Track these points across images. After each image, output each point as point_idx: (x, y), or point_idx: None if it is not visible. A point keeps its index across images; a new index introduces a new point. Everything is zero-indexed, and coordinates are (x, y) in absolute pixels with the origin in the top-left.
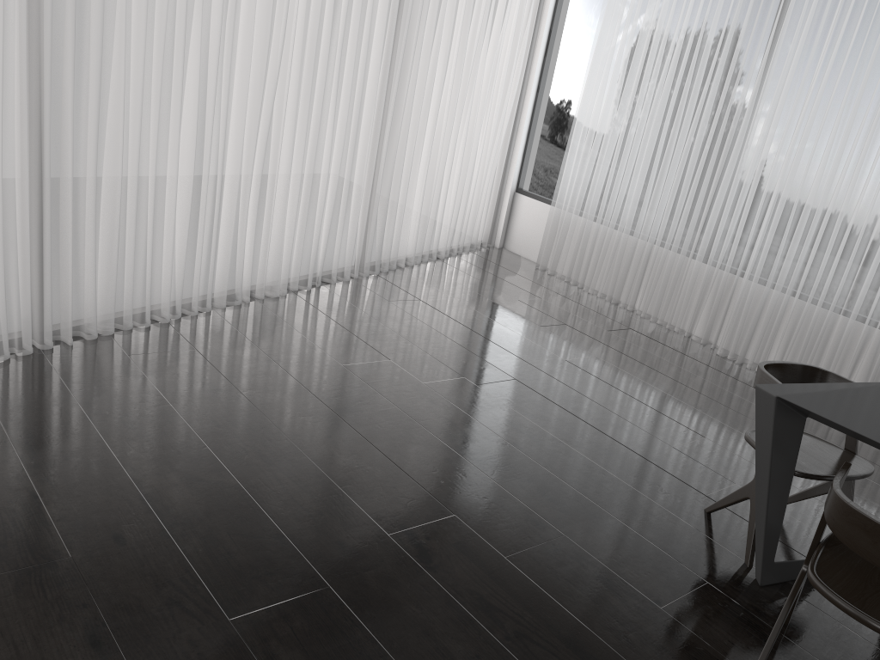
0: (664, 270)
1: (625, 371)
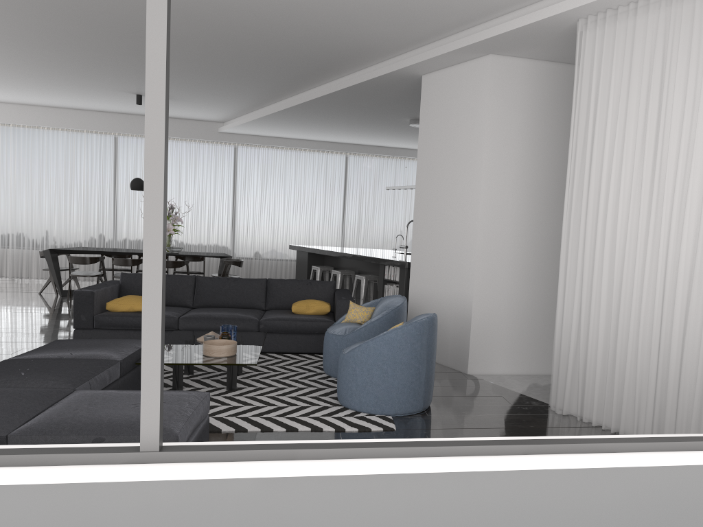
0: None
1: None
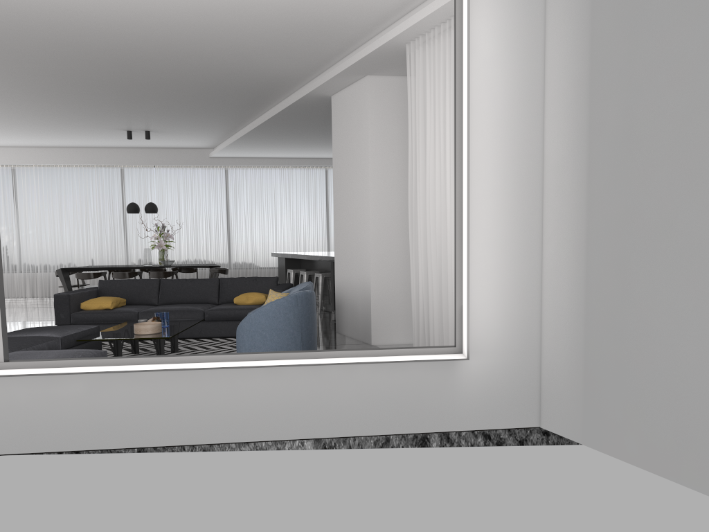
0: (5, 279)
1: (12, 303)
